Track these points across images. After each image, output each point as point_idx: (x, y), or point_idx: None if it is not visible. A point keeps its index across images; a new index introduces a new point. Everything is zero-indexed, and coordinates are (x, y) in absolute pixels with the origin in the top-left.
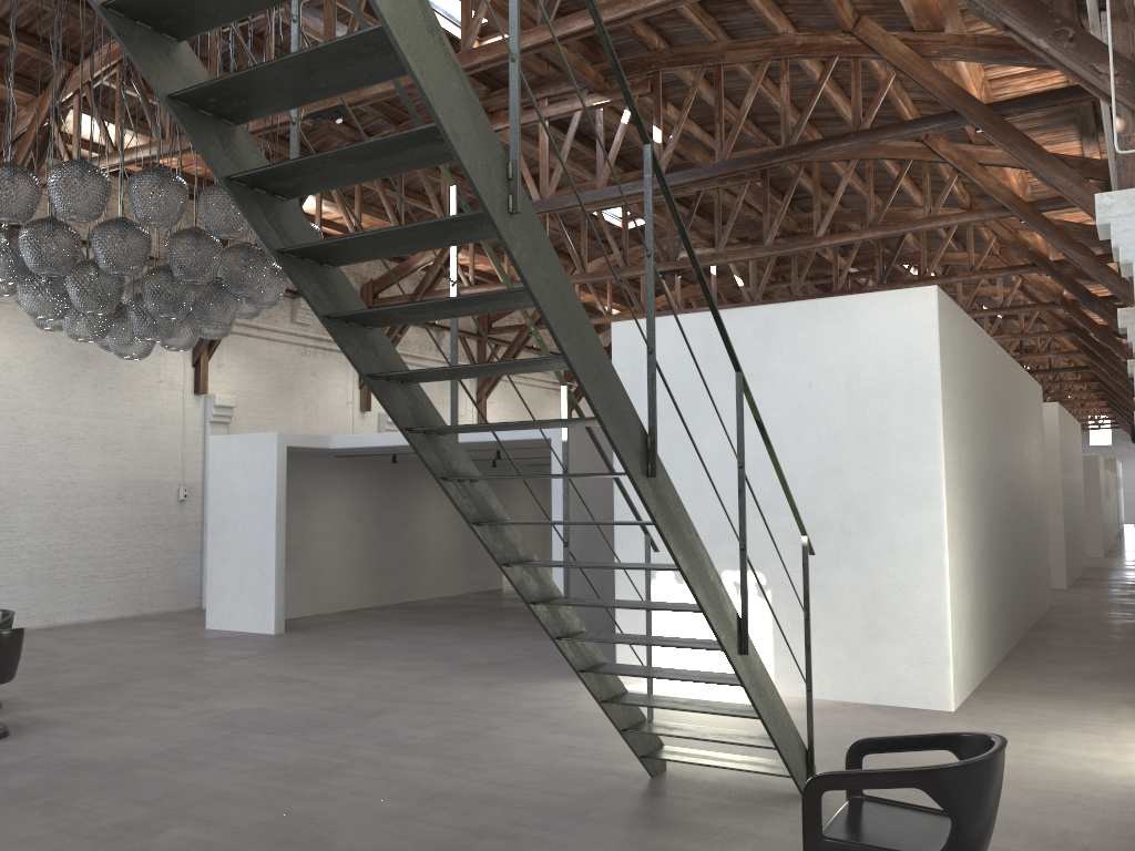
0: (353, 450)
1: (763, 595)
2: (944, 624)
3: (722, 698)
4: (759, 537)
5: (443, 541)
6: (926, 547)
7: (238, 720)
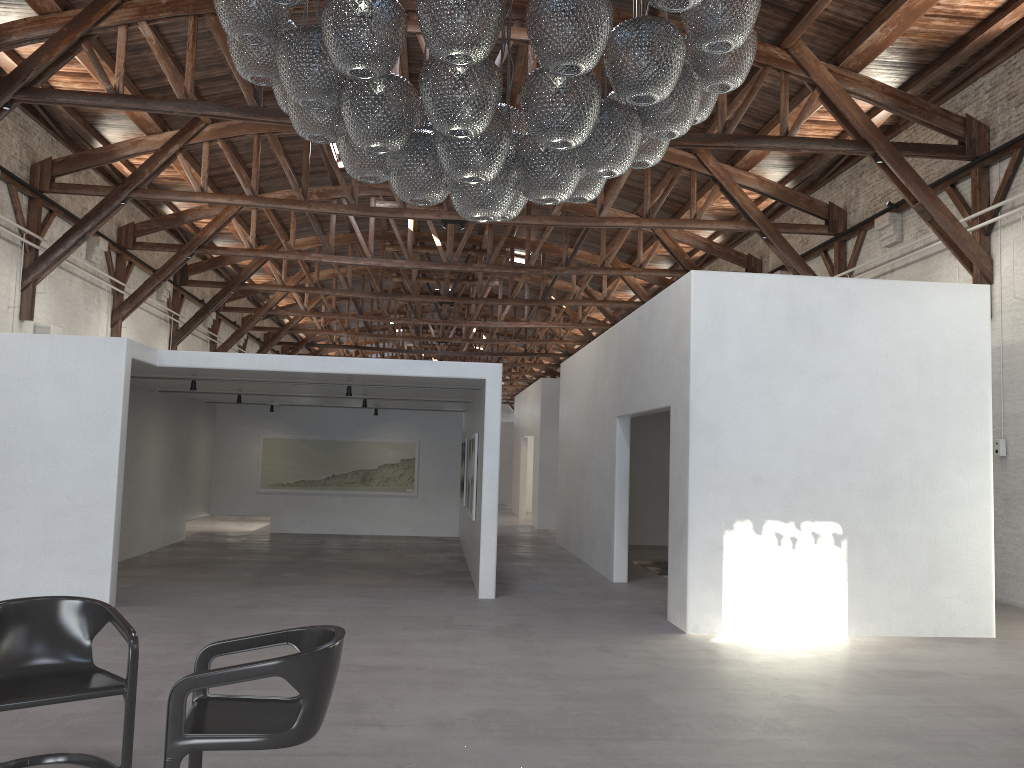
0: (164, 370)
1: (839, 544)
2: (990, 565)
3: (830, 643)
4: (837, 491)
5: (155, 485)
6: (977, 502)
7: (527, 729)
